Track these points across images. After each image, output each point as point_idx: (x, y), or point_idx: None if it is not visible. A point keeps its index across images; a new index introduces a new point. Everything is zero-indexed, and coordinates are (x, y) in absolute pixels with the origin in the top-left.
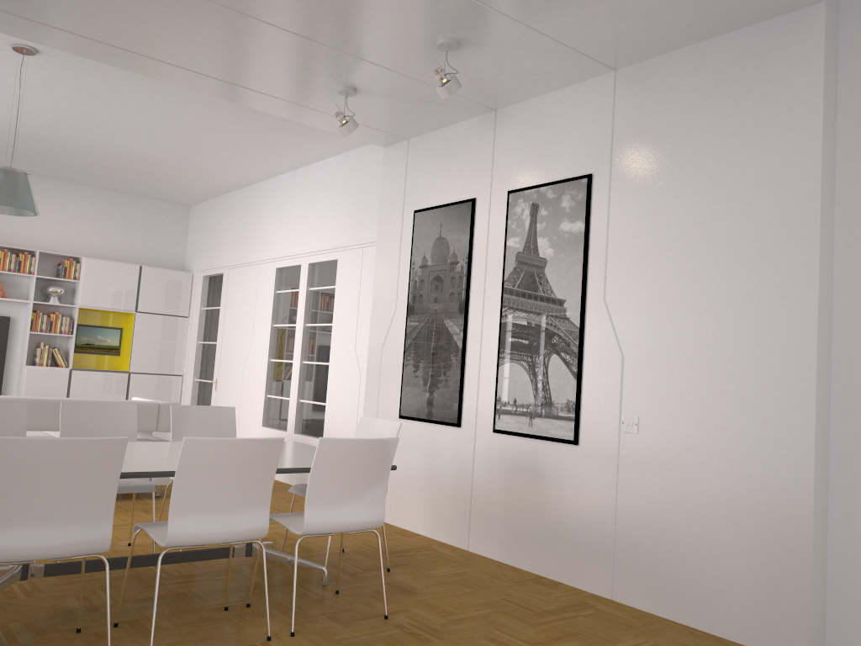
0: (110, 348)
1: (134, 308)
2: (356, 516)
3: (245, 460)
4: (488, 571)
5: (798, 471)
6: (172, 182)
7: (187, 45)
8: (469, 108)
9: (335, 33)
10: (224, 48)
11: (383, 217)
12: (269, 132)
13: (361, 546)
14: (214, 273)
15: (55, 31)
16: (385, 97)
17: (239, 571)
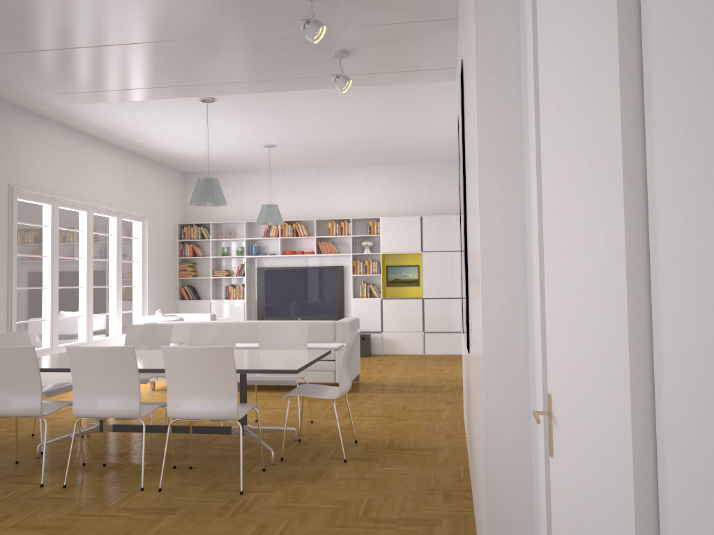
0: (412, 281)
1: (420, 249)
2: (205, 407)
3: (106, 362)
4: (431, 476)
5: (481, 388)
6: (417, 148)
7: (221, 68)
8: (436, 26)
9: (252, 23)
10: (236, 61)
11: None
12: (396, 96)
13: (385, 440)
14: None
15: (172, 88)
16: (371, 47)
17: (251, 446)
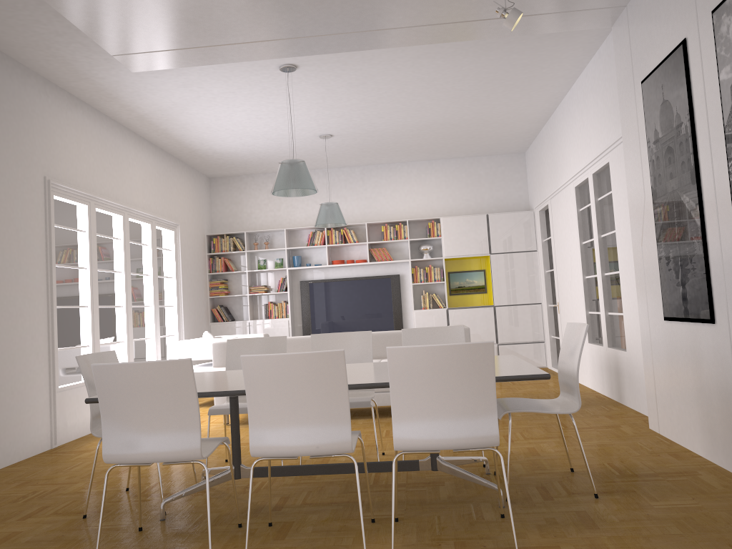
0: (478, 288)
1: (488, 251)
2: (453, 432)
3: (303, 374)
4: None
5: None
6: (488, 136)
7: (344, 8)
8: None
9: None
10: None
11: (622, 101)
12: (510, 59)
13: (604, 466)
14: (543, 206)
15: (266, 44)
16: None
17: (439, 484)
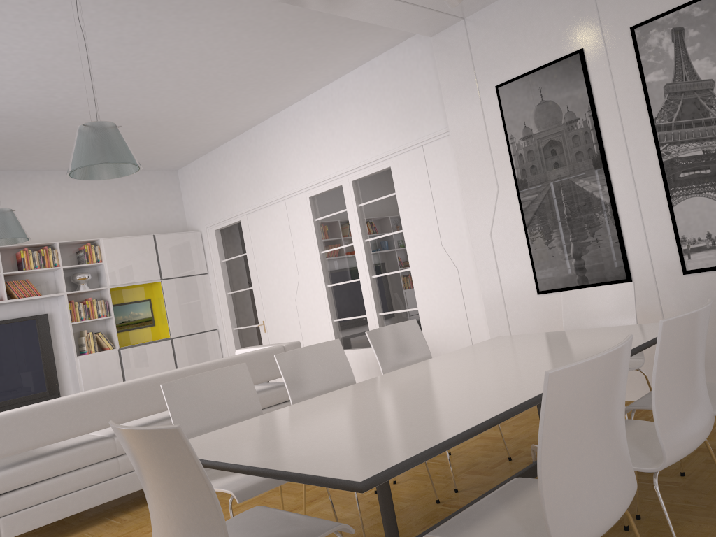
0: (145, 321)
1: (159, 276)
2: None
3: (700, 335)
4: None
5: None
6: (171, 144)
7: None
8: None
9: None
10: None
11: (452, 105)
12: (302, 52)
13: None
14: (229, 224)
15: None
16: None
17: None
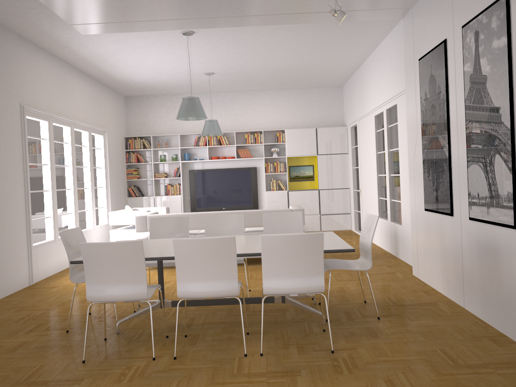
0: (308, 177)
1: (316, 153)
2: (298, 284)
3: (210, 250)
4: (459, 326)
5: None
6: (319, 76)
7: (230, 3)
8: None
9: None
10: None
11: (406, 69)
12: (336, 32)
13: (384, 299)
14: (353, 125)
15: (176, 21)
16: None
17: (285, 311)
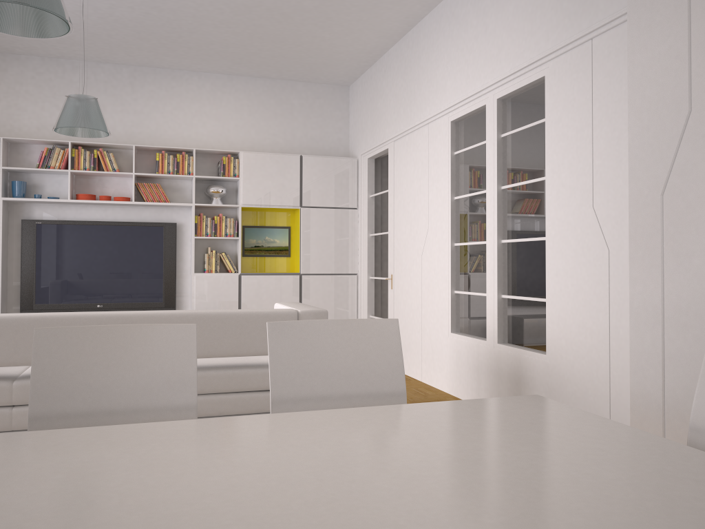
0: (280, 249)
1: (299, 203)
2: None
3: None
4: None
5: None
6: (320, 47)
7: None
8: None
9: None
10: None
11: None
12: None
13: None
14: (379, 152)
15: None
16: None
17: None
